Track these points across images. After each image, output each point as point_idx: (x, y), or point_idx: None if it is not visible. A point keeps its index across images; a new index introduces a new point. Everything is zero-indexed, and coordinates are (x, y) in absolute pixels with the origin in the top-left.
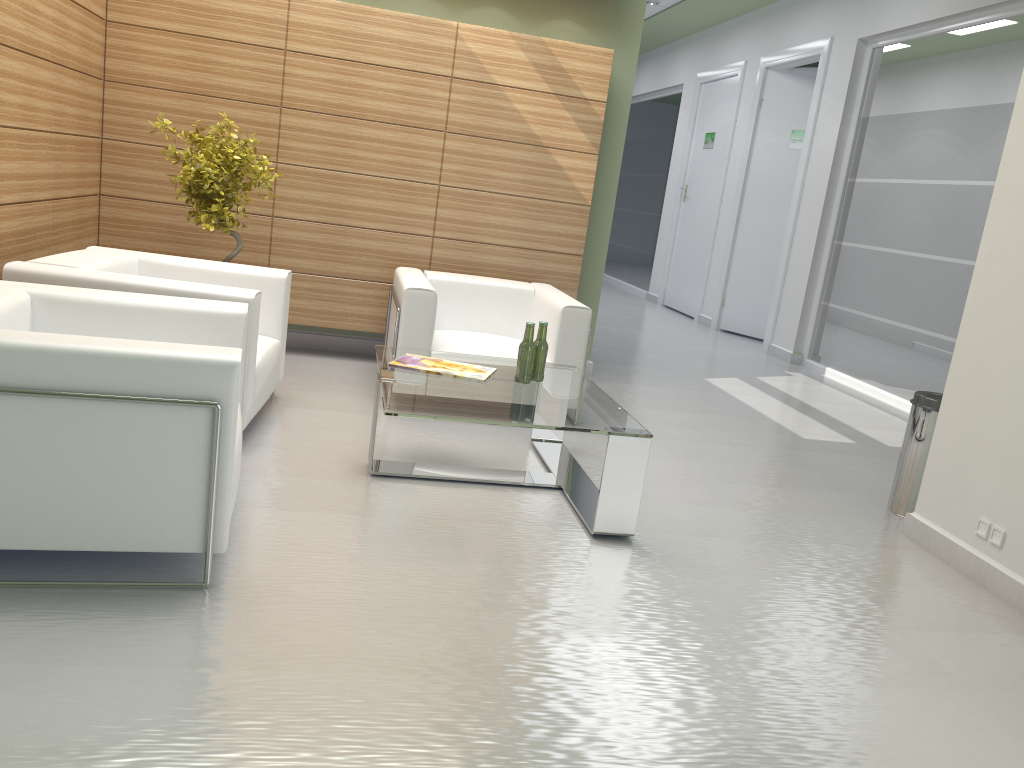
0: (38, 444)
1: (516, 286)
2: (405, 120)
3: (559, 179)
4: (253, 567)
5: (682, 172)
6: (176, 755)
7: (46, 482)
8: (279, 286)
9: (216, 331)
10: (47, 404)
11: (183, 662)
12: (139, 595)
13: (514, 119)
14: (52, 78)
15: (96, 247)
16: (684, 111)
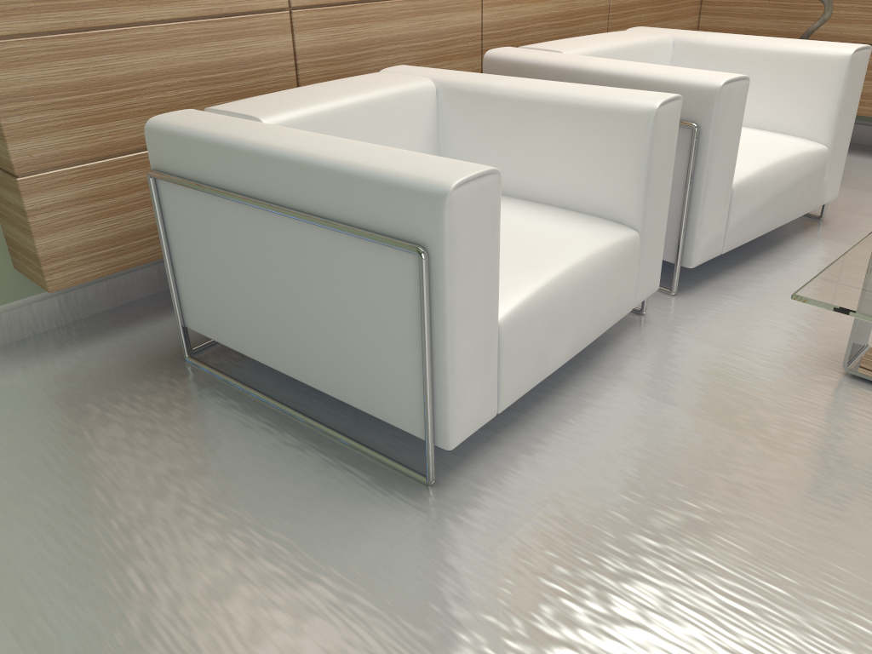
0: (277, 265)
1: None
2: None
3: None
4: (514, 476)
5: None
6: None
7: (289, 309)
8: (837, 69)
9: (614, 134)
10: (277, 220)
11: (278, 591)
12: (357, 466)
13: None
14: None
15: (638, 28)
16: None
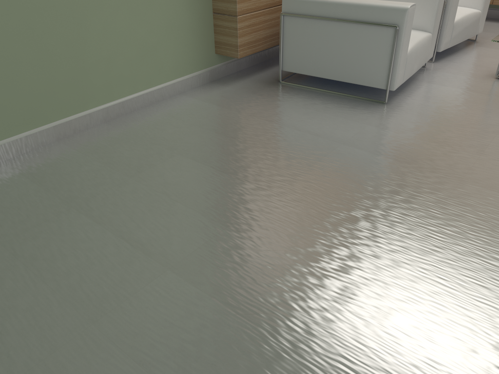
0: (335, 40)
1: None
2: None
3: None
4: (408, 101)
5: None
6: (340, 142)
7: (336, 54)
8: None
9: (426, 0)
10: (339, 24)
11: (360, 121)
12: (360, 101)
13: None
14: None
15: None
16: None
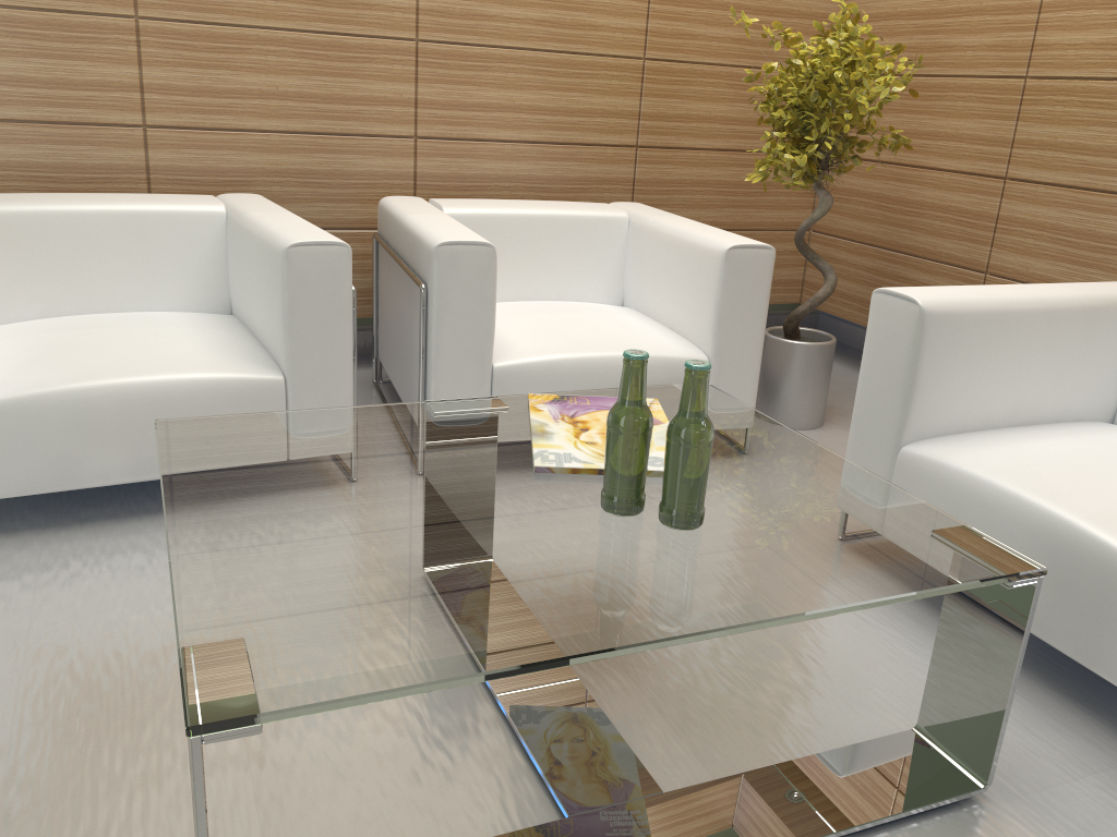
0: None
1: None
2: None
3: None
4: None
5: None
6: None
7: None
8: (715, 266)
9: (270, 270)
10: None
11: None
12: None
13: None
14: None
15: (623, 203)
16: None
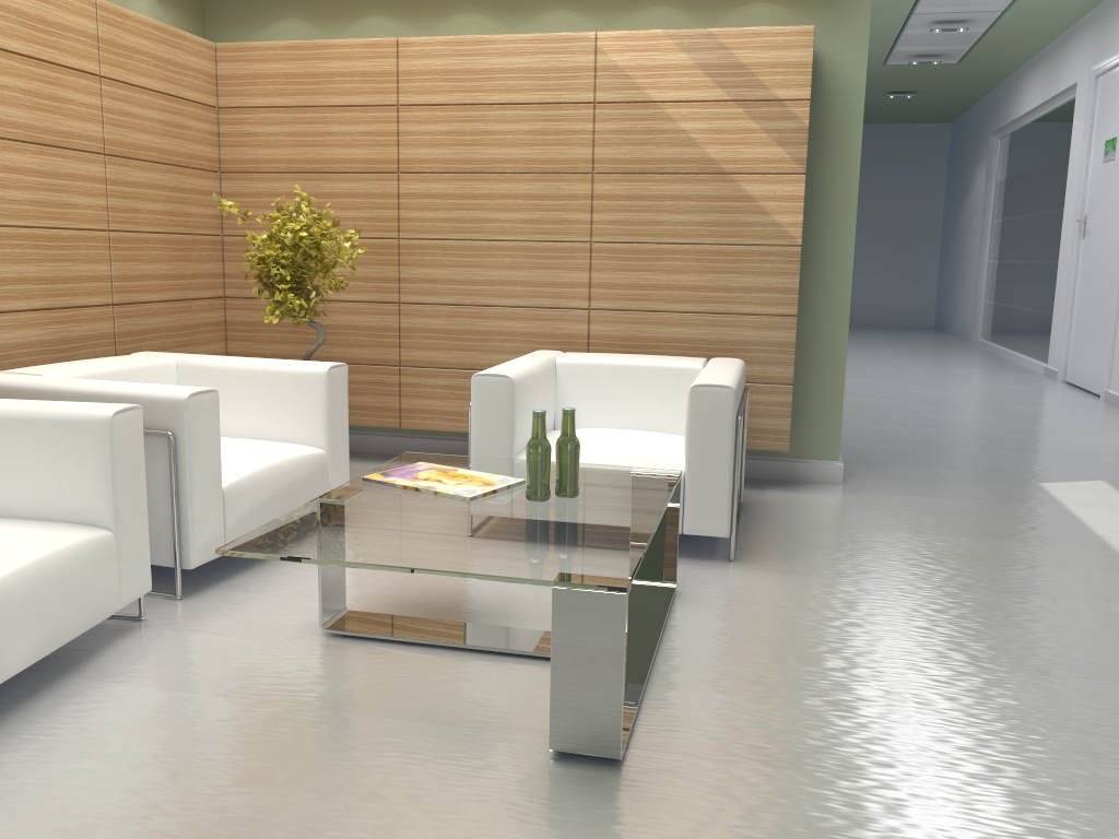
0: None
1: (676, 364)
2: (541, 166)
3: (751, 214)
4: None
5: (1078, 199)
6: None
7: None
8: (319, 383)
9: (74, 442)
10: None
11: None
12: None
13: (681, 143)
14: (104, 171)
15: (143, 352)
16: (1078, 118)
